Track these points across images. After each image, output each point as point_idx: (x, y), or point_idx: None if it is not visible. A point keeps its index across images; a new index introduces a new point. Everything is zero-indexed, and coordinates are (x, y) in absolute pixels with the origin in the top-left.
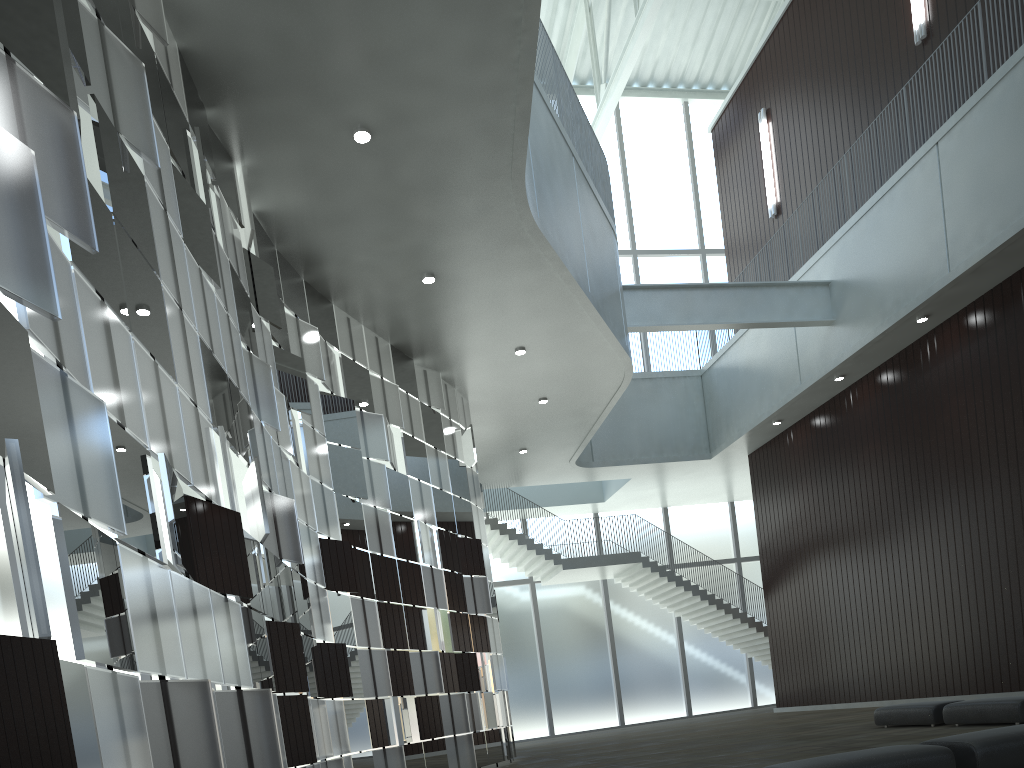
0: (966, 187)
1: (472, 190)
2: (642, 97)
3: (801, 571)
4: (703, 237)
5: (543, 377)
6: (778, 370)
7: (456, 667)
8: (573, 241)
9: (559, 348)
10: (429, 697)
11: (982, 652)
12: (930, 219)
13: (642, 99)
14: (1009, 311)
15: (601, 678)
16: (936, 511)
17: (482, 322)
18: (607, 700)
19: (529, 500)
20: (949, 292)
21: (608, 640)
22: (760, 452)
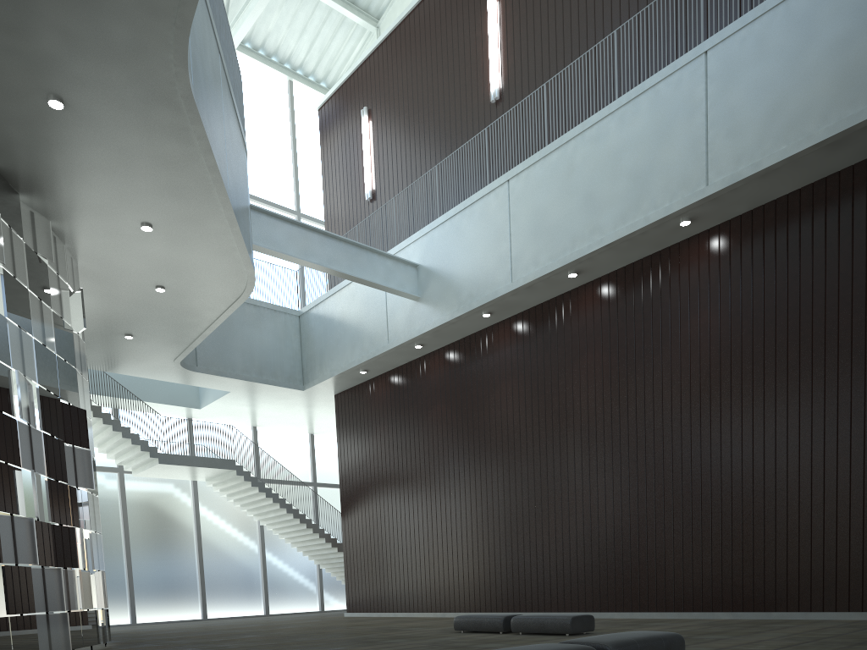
0: (528, 221)
1: (128, 18)
2: (253, 59)
3: (375, 500)
4: (299, 202)
5: (165, 264)
6: (369, 327)
7: (52, 539)
8: (218, 133)
9: (188, 238)
10: (20, 568)
11: (513, 580)
12: (500, 237)
13: (253, 60)
14: (546, 326)
15: (187, 573)
16: (486, 467)
17: (110, 180)
18: (191, 594)
19: (127, 389)
20: (509, 298)
21: (195, 538)
22: (345, 394)
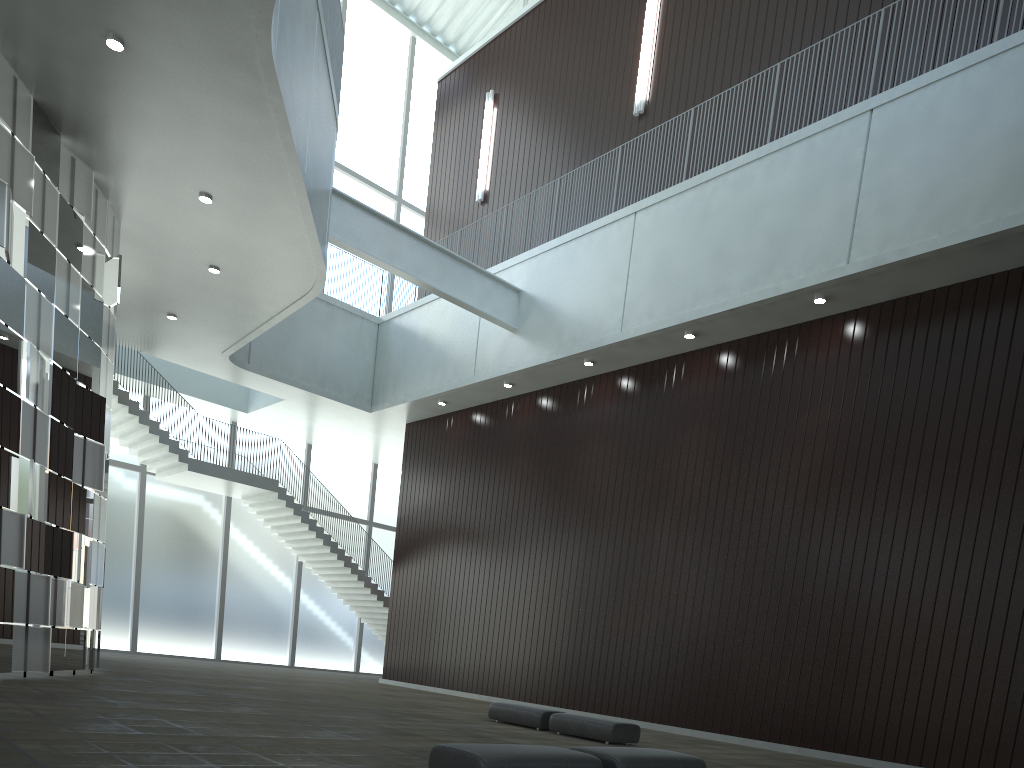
0: (649, 264)
1: None
2: (373, 3)
3: (433, 554)
4: (403, 186)
5: (223, 243)
6: (456, 353)
7: (45, 542)
8: (301, 106)
9: (252, 219)
10: (2, 569)
11: (571, 672)
12: (616, 277)
13: (373, 5)
14: (653, 388)
15: (204, 603)
16: (561, 538)
17: (169, 138)
18: (206, 628)
19: (163, 377)
20: (616, 350)
21: (220, 564)
22: (419, 425)
